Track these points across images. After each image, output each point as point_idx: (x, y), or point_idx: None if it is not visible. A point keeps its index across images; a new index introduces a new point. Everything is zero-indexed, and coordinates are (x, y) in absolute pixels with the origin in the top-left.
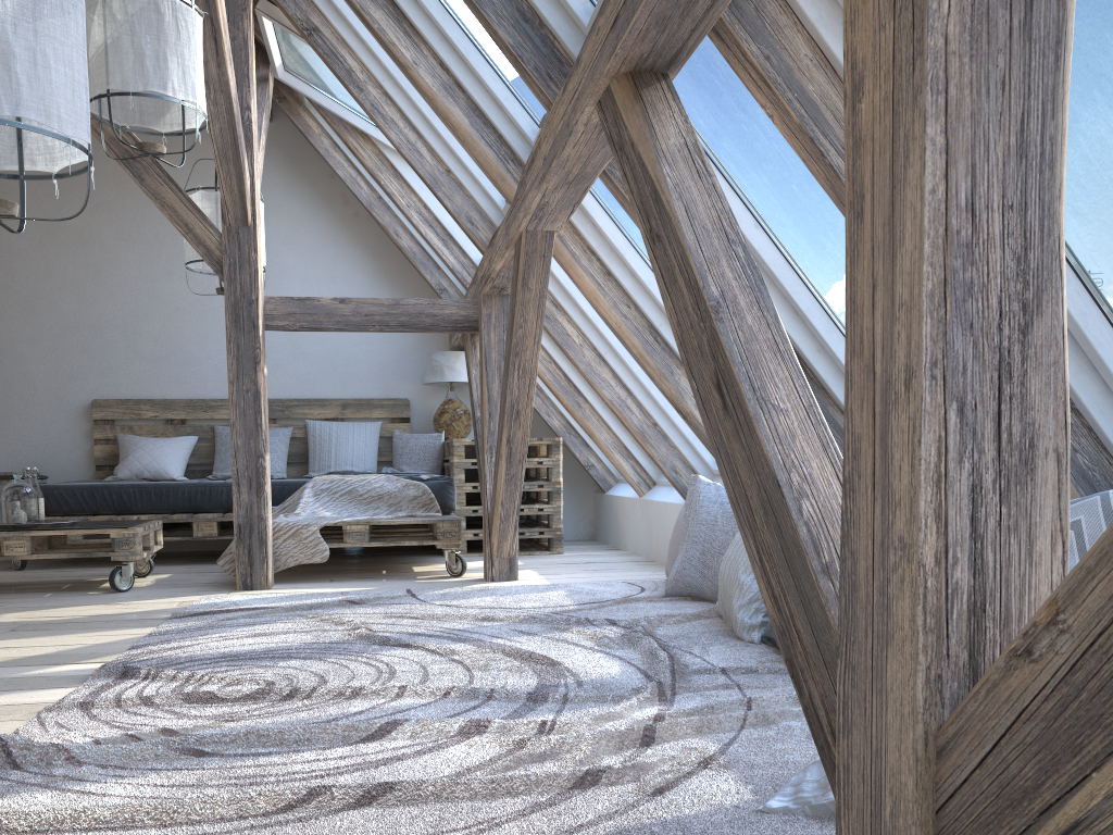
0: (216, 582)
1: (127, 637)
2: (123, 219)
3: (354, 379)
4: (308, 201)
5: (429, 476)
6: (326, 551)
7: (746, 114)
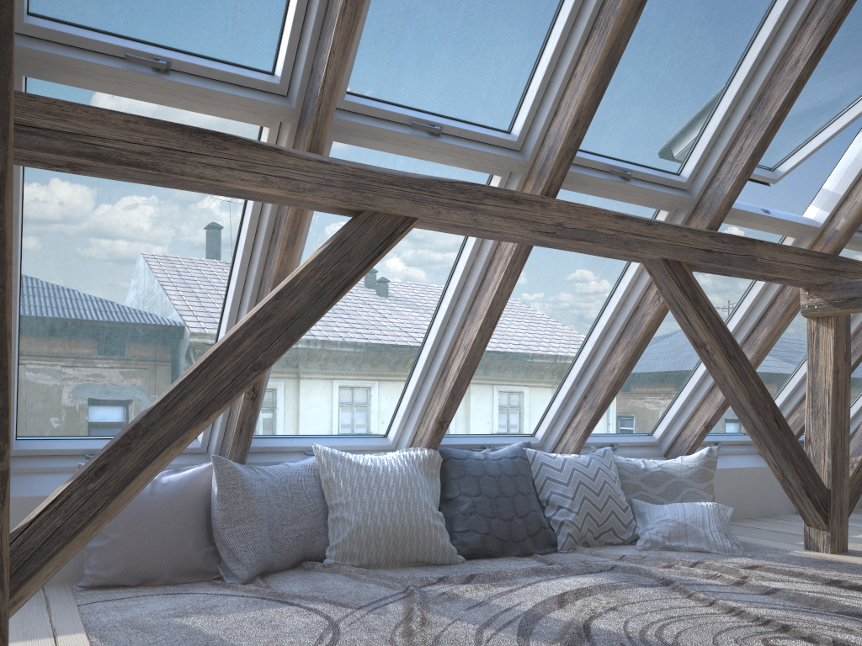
0: None
1: None
2: None
3: None
4: None
5: None
6: None
7: (564, 256)
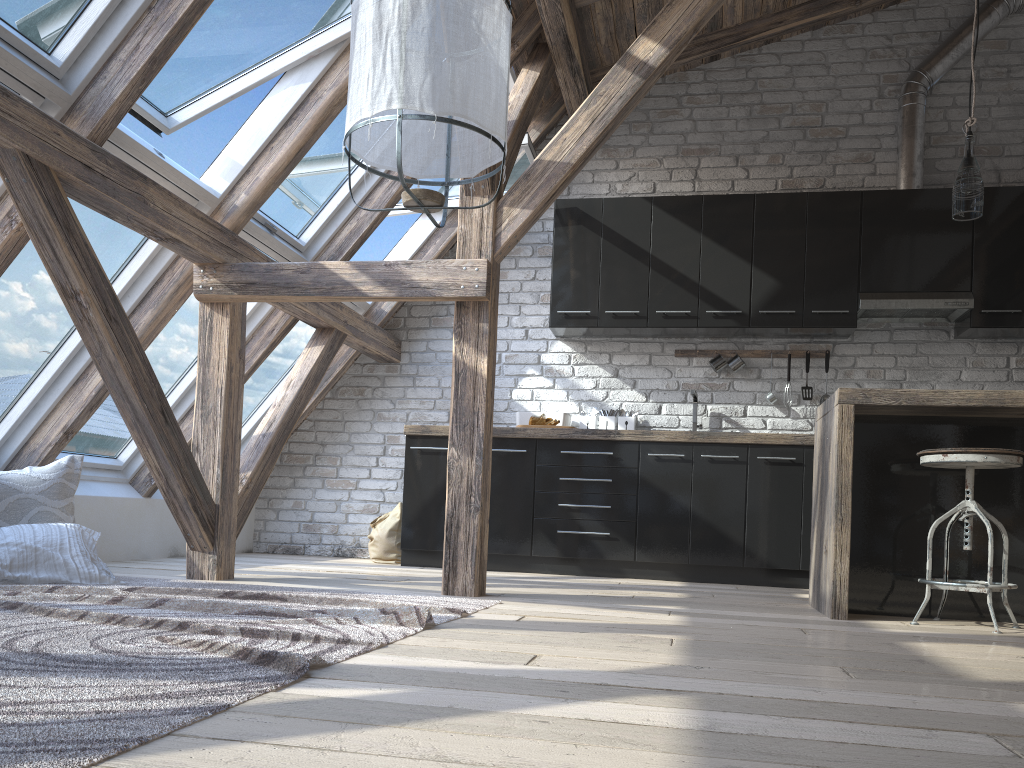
0: None
1: (168, 756)
2: None
3: None
4: None
5: None
6: None
7: None
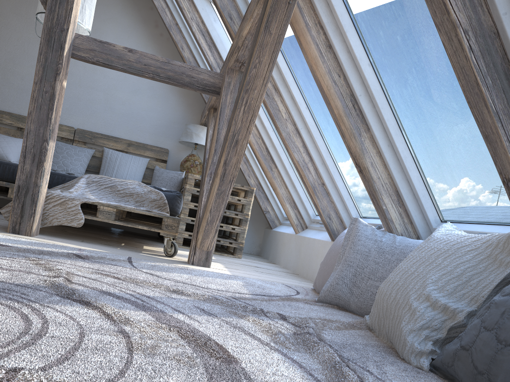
0: (1, 225)
1: None
2: (18, 1)
3: (139, 131)
4: (134, 19)
5: (167, 190)
6: (82, 220)
7: None
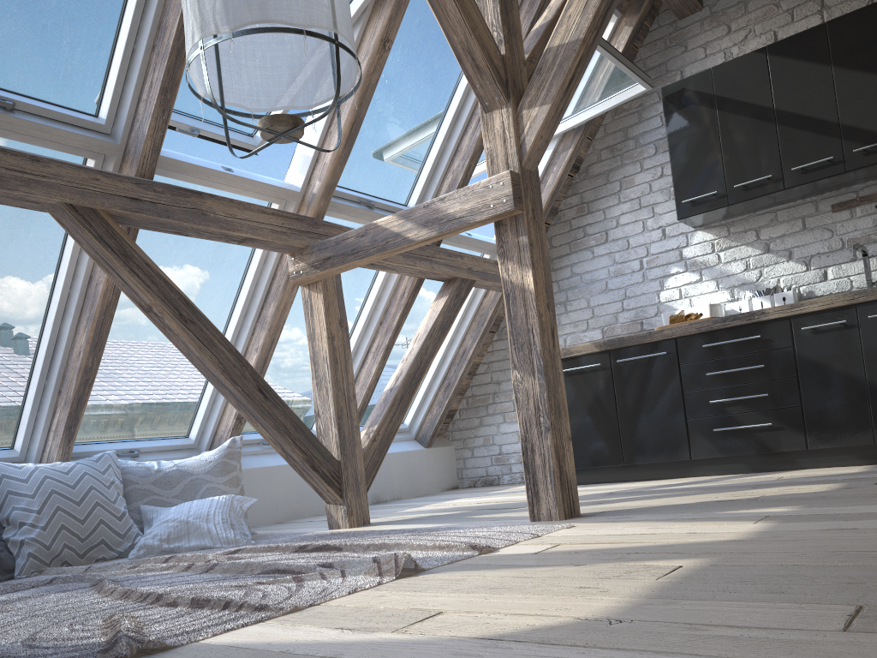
0: None
1: None
2: None
3: None
4: None
5: None
6: None
7: None
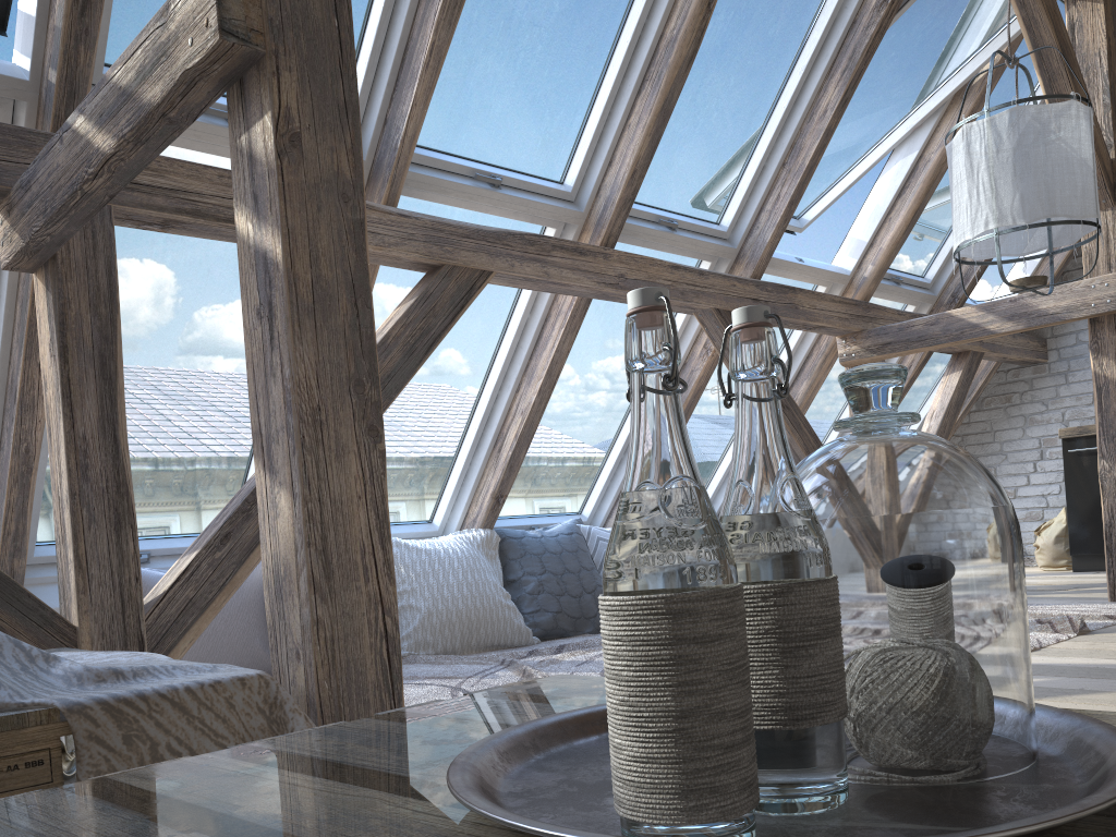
0: None
1: None
2: None
3: None
4: None
5: None
6: None
7: (612, 311)
